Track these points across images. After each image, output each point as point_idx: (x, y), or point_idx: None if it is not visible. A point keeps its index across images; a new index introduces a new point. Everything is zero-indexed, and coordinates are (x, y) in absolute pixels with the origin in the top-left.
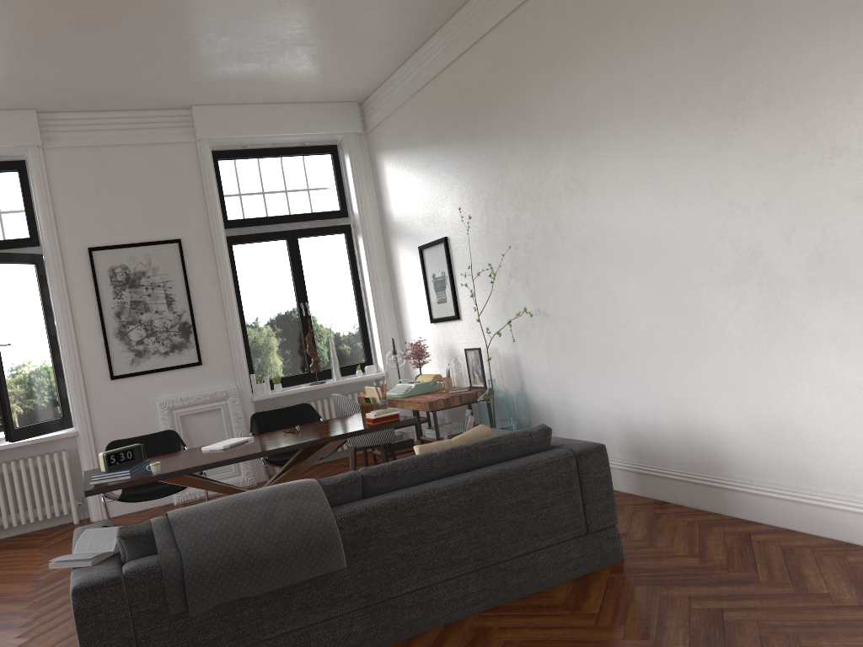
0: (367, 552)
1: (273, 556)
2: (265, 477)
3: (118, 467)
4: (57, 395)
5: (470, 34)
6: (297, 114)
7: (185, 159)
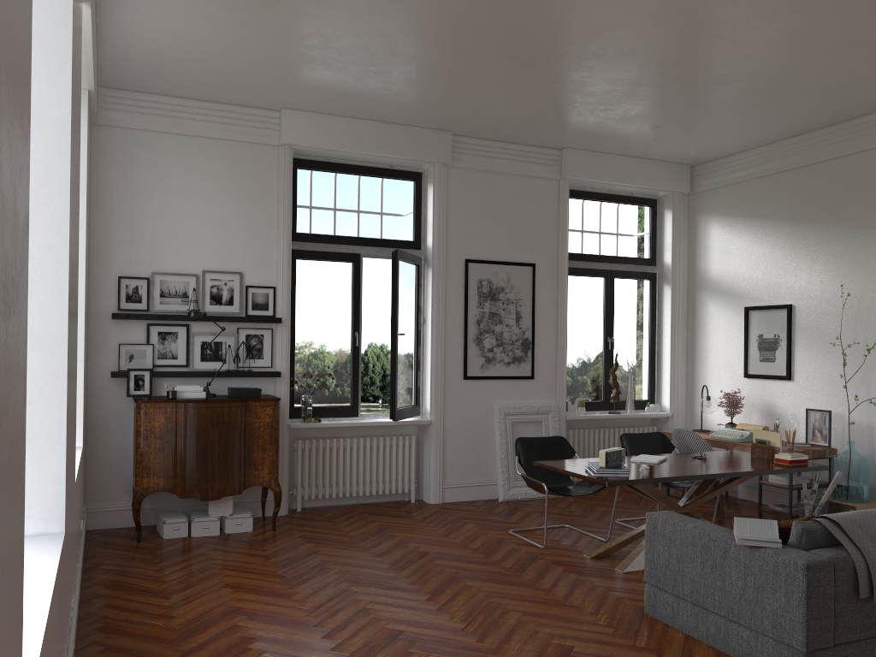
0: None
1: None
2: None
3: (613, 465)
4: (414, 384)
5: None
6: (643, 168)
7: (549, 193)
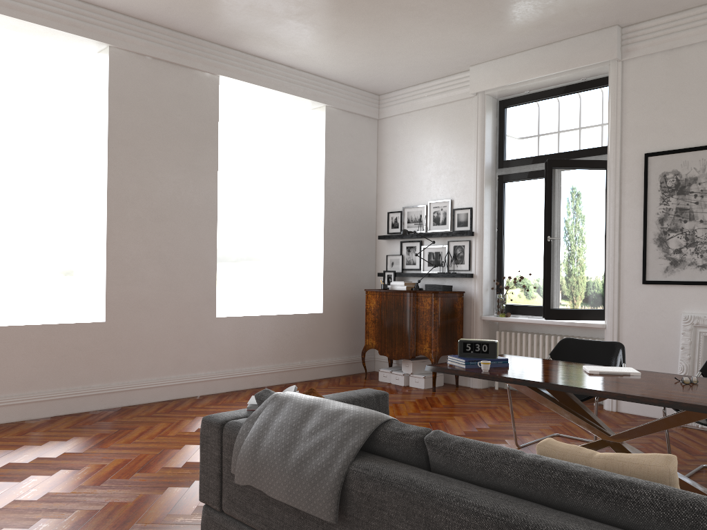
0: (368, 524)
1: (288, 469)
2: None
3: (467, 355)
4: (602, 289)
5: None
6: None
7: None
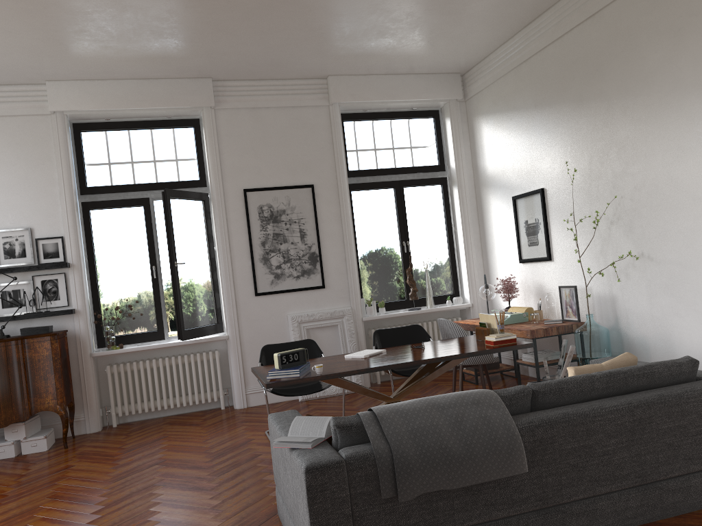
0: (542, 460)
1: (467, 455)
2: (369, 384)
3: (288, 366)
4: (214, 306)
5: (587, 9)
6: (410, 83)
7: (320, 120)
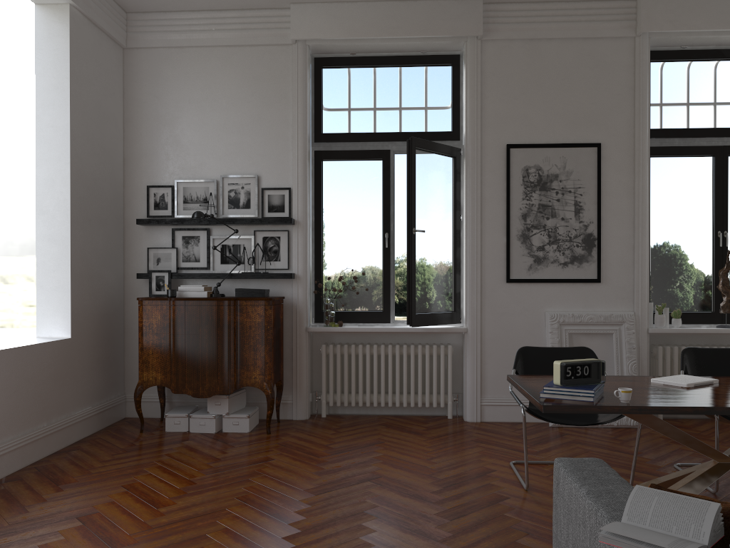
0: None
1: None
2: None
3: (575, 383)
4: (452, 289)
5: None
6: None
7: (620, 56)
